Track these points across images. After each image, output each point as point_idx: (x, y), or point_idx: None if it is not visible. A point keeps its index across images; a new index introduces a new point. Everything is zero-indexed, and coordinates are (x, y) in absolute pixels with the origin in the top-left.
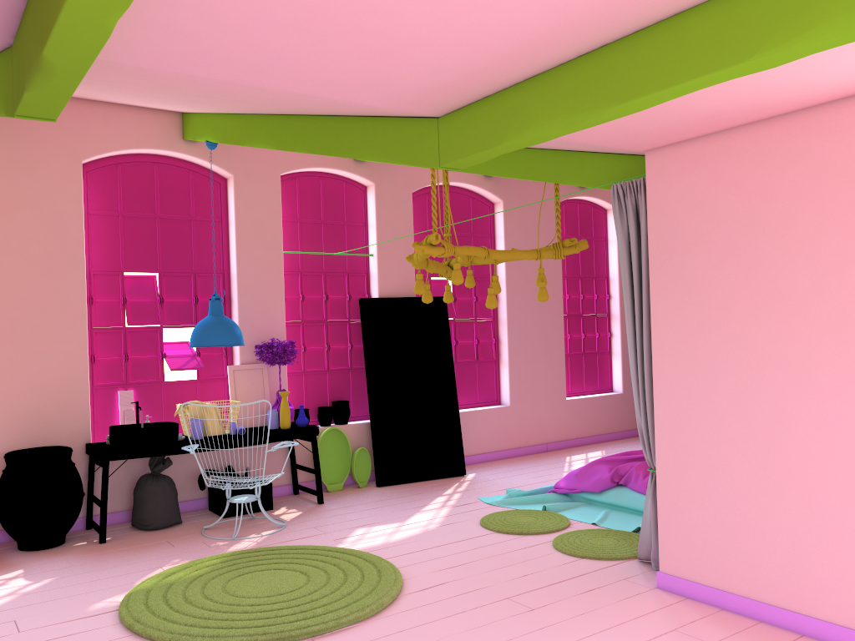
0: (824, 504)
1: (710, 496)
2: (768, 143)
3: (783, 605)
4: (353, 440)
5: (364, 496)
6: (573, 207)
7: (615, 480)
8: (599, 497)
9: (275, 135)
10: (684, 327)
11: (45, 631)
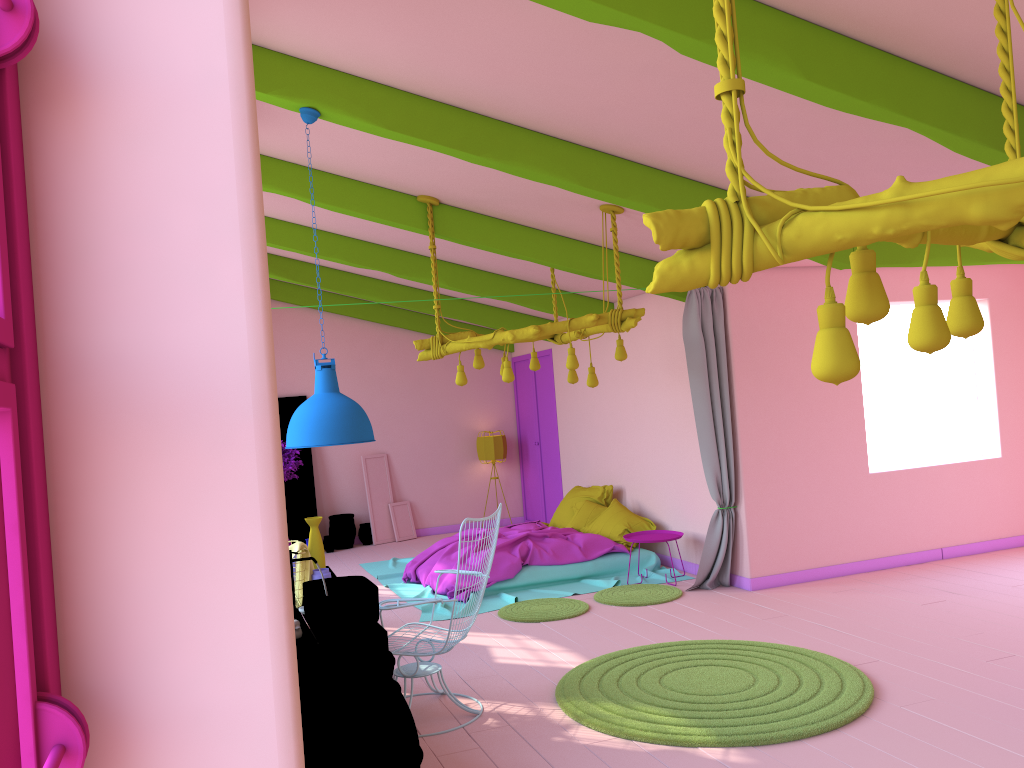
0: (845, 494)
1: (783, 510)
2: (806, 282)
3: (829, 563)
4: None
5: None
6: None
7: (522, 561)
8: (513, 582)
9: (576, 168)
10: (760, 397)
11: None
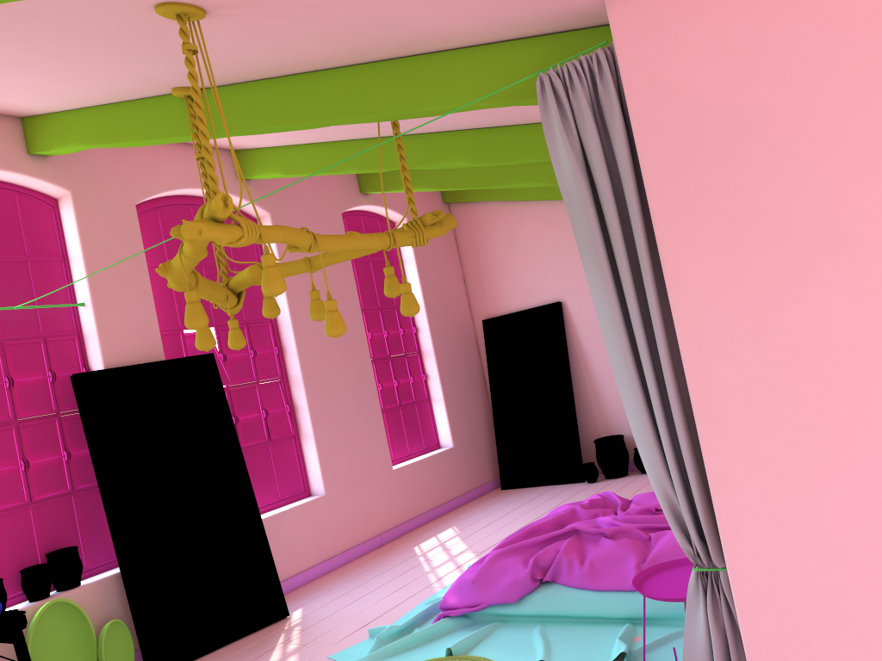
0: None
1: (861, 600)
2: None
3: None
4: (95, 609)
5: None
6: (356, 221)
7: (538, 576)
8: (518, 608)
9: None
10: (746, 295)
11: None
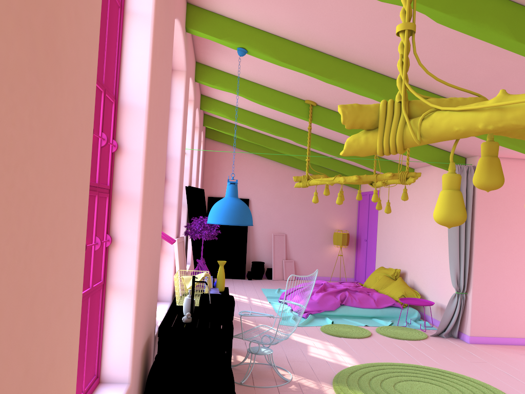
0: None
1: (496, 300)
2: None
3: (522, 336)
4: None
5: None
6: None
7: (340, 302)
8: (334, 312)
9: (385, 90)
10: (490, 232)
11: None
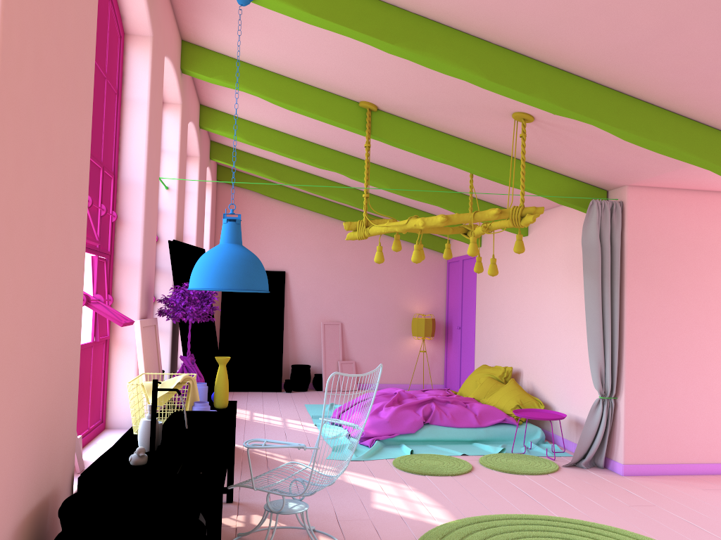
0: None
1: (661, 407)
2: (703, 204)
3: (701, 461)
4: None
5: (234, 483)
6: None
7: (424, 420)
8: (414, 436)
9: (485, 63)
10: (649, 302)
11: None
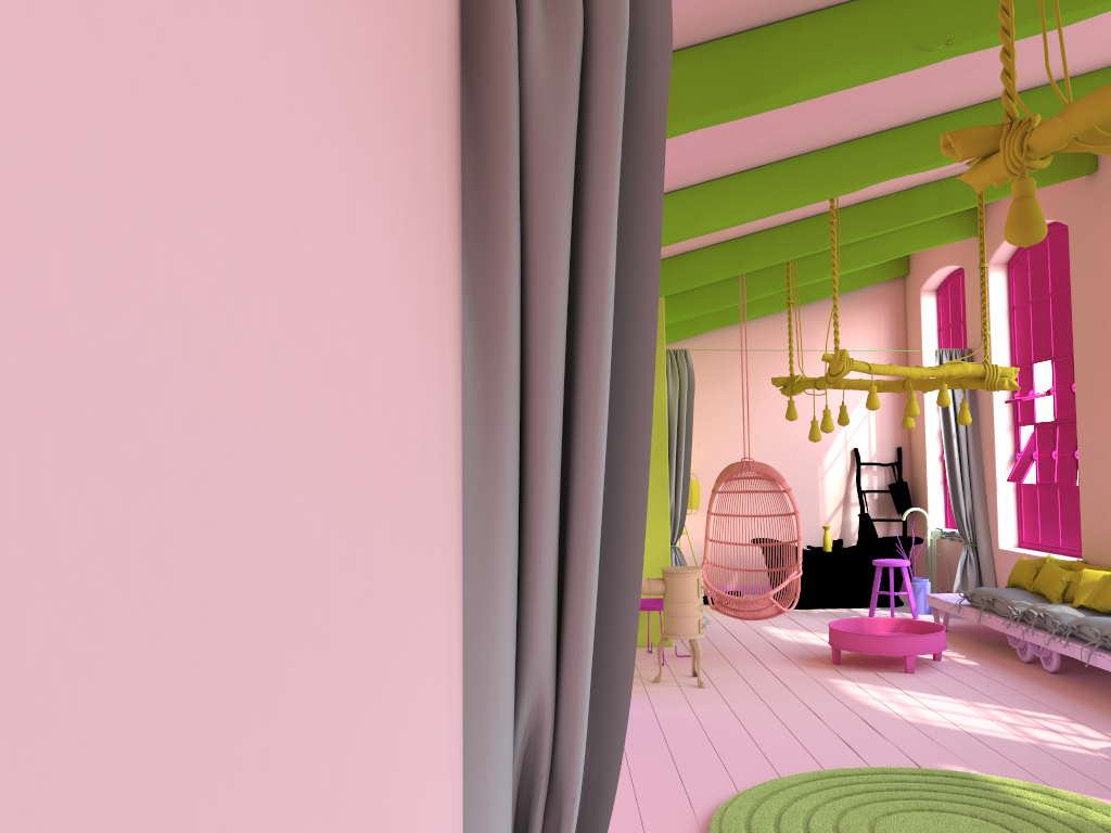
0: None
1: None
2: None
3: None
4: None
5: None
6: None
7: None
8: None
9: None
10: None
11: (882, 749)
